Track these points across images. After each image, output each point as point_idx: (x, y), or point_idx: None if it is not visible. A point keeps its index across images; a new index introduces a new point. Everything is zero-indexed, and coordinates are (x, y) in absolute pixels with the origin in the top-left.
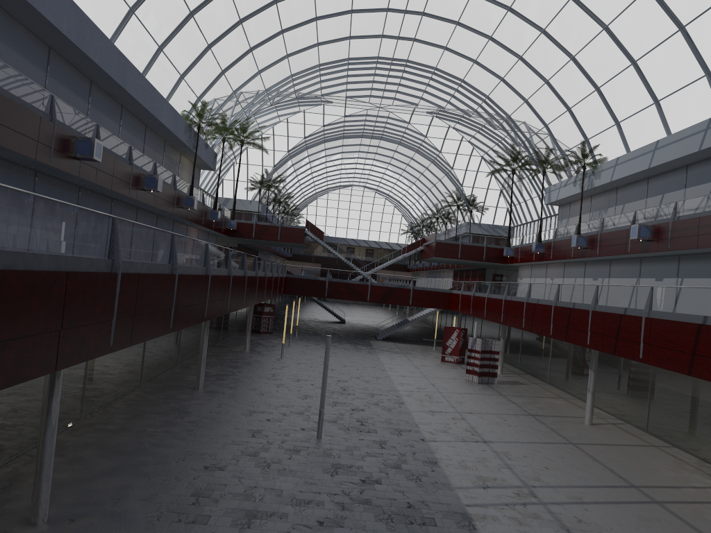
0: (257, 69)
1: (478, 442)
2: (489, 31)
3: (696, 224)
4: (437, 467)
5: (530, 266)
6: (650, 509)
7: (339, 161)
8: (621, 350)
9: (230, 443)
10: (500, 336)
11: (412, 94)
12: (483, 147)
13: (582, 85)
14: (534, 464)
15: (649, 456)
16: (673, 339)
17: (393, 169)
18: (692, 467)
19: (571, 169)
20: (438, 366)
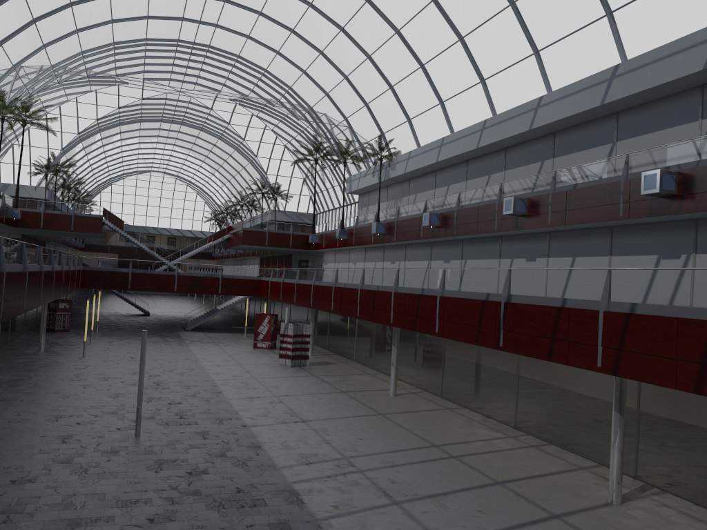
0: (42, 43)
1: (297, 422)
2: (292, 24)
3: (476, 212)
4: (261, 450)
5: (334, 251)
6: (449, 463)
7: (136, 145)
8: (420, 327)
9: (37, 452)
10: (308, 319)
11: (215, 80)
12: (286, 136)
13: (378, 83)
14: (349, 437)
15: (445, 418)
16: (463, 314)
17: (195, 155)
18: (479, 423)
19: (369, 161)
20: (251, 352)
